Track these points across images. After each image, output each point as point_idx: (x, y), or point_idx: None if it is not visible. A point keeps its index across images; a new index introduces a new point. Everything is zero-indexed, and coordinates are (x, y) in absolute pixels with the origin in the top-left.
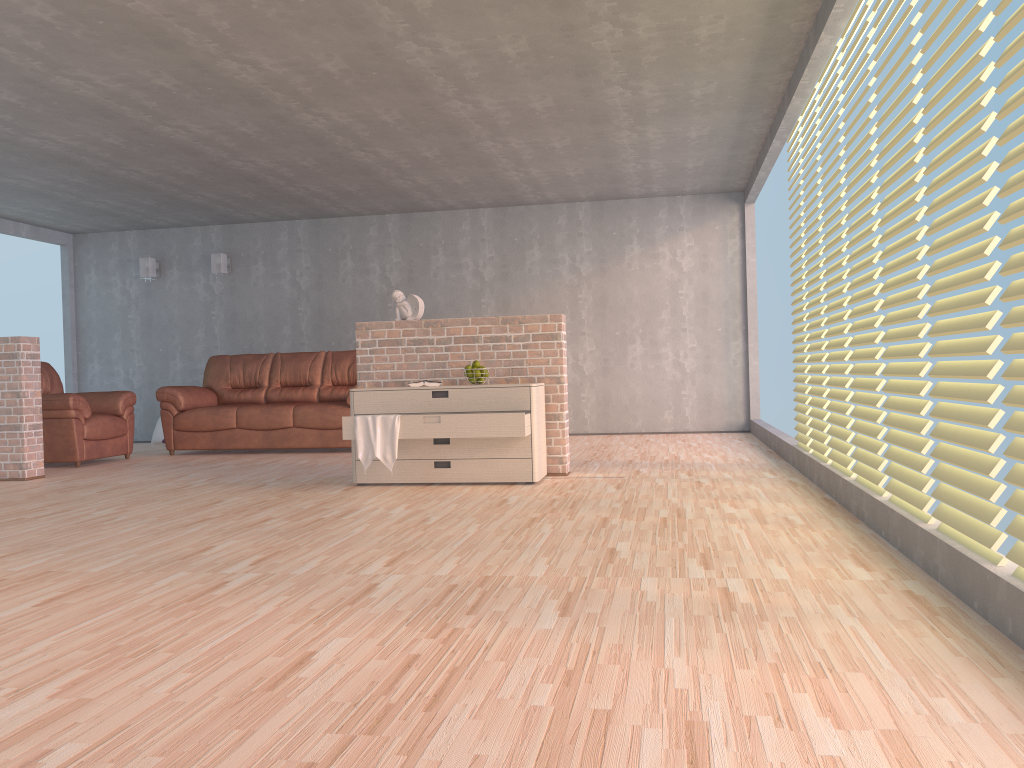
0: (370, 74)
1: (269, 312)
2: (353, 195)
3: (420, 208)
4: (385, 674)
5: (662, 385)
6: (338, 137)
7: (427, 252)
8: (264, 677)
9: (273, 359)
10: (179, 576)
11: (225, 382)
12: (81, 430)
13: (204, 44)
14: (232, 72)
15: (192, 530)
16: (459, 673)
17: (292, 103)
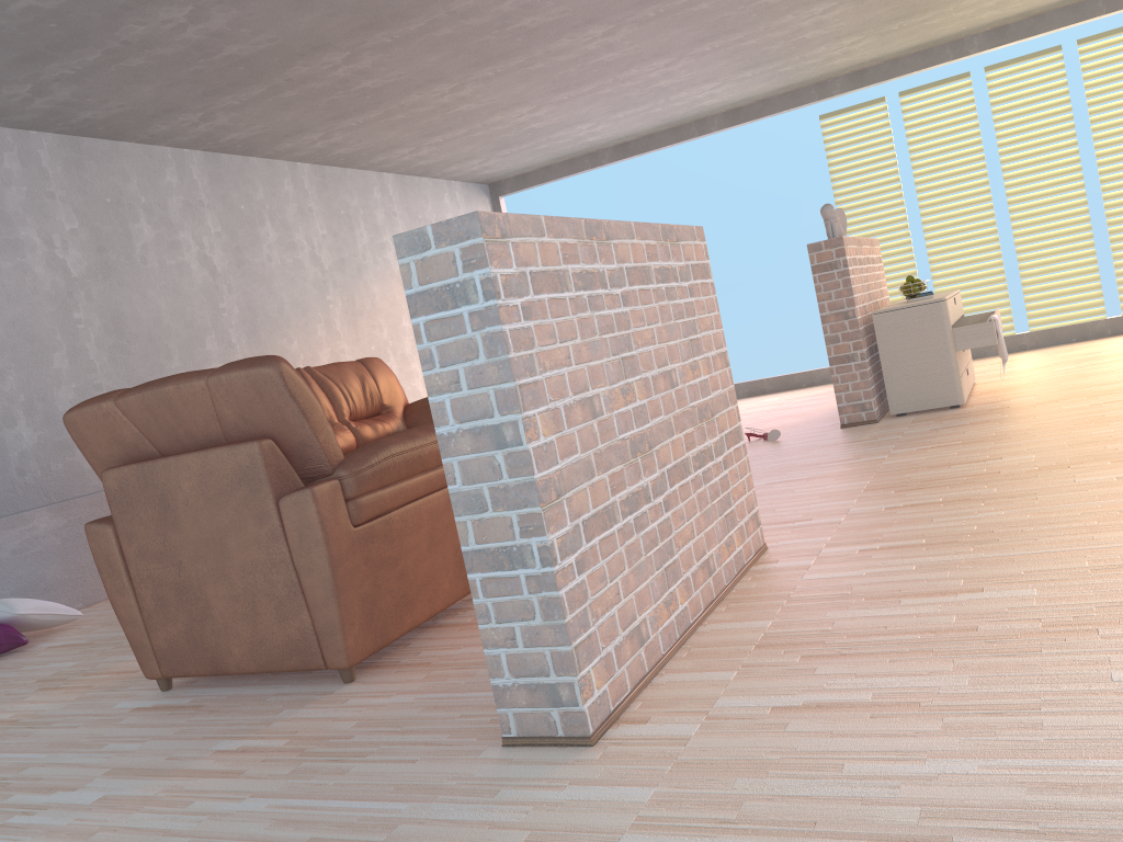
0: None
1: (15, 325)
2: (319, 97)
3: (260, 146)
4: None
5: None
6: None
7: (252, 220)
8: None
9: None
10: None
11: None
12: None
13: None
14: None
15: None
16: None
17: None
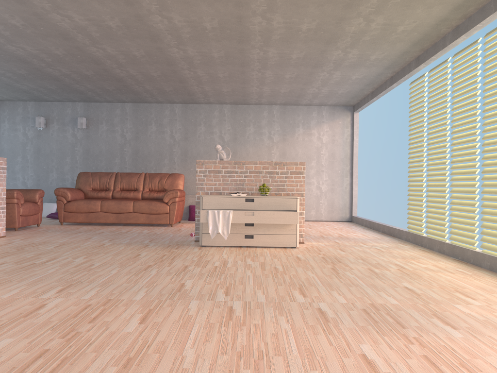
0: (225, 31)
1: (108, 150)
2: (165, 92)
3: (194, 102)
4: (429, 369)
5: (311, 197)
6: (182, 62)
7: (195, 124)
8: (365, 372)
9: (116, 175)
10: (196, 303)
11: (89, 186)
12: (19, 210)
13: (151, 5)
14: (154, 22)
15: (153, 272)
16: (468, 367)
17: (173, 42)
